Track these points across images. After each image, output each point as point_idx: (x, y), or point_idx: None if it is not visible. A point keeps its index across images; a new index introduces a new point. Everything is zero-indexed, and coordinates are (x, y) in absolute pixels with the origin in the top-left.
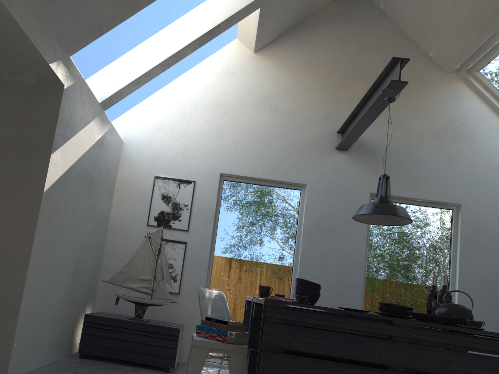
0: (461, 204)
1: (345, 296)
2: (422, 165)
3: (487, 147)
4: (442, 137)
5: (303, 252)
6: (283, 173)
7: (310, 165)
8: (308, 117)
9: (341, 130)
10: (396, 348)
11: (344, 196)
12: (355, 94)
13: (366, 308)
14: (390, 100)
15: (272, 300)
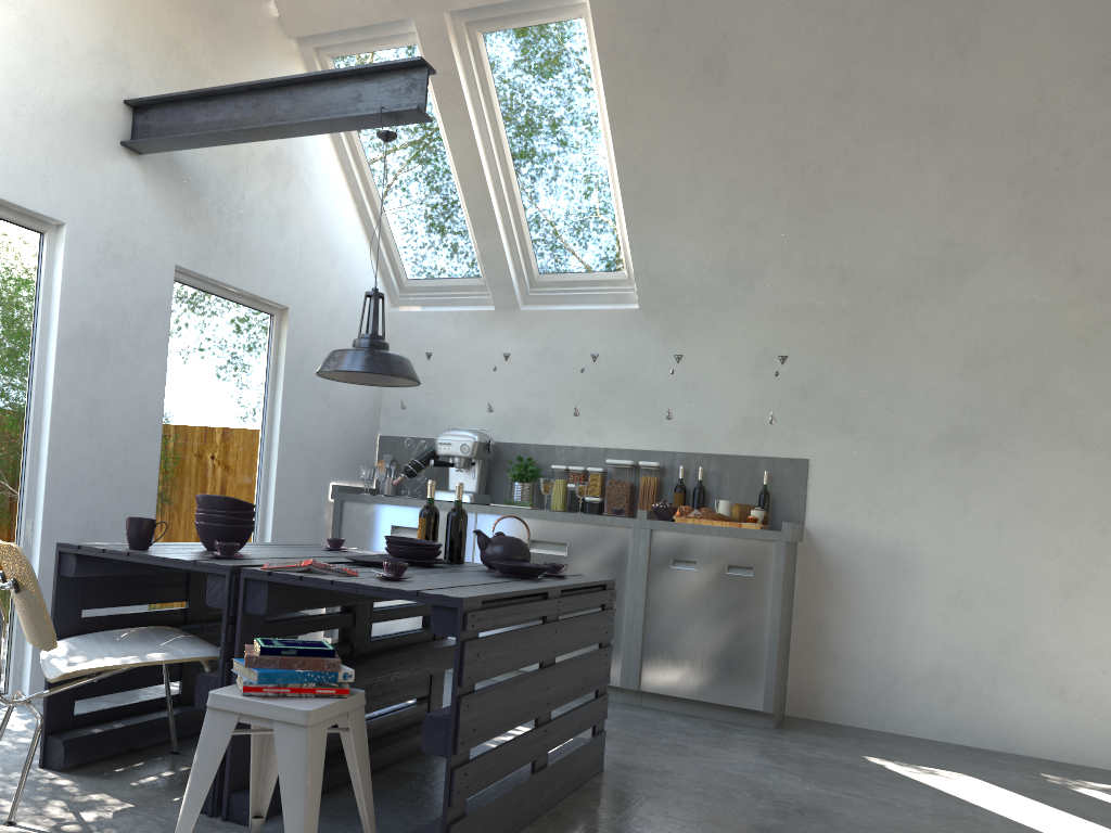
0: (288, 308)
1: (132, 495)
2: (249, 222)
3: (322, 206)
4: (275, 170)
5: (58, 400)
6: (15, 182)
7: (73, 173)
8: (68, 36)
9: (141, 104)
10: (550, 633)
11: (135, 266)
12: (157, 15)
13: (155, 515)
14: (391, 138)
15: (470, 597)
